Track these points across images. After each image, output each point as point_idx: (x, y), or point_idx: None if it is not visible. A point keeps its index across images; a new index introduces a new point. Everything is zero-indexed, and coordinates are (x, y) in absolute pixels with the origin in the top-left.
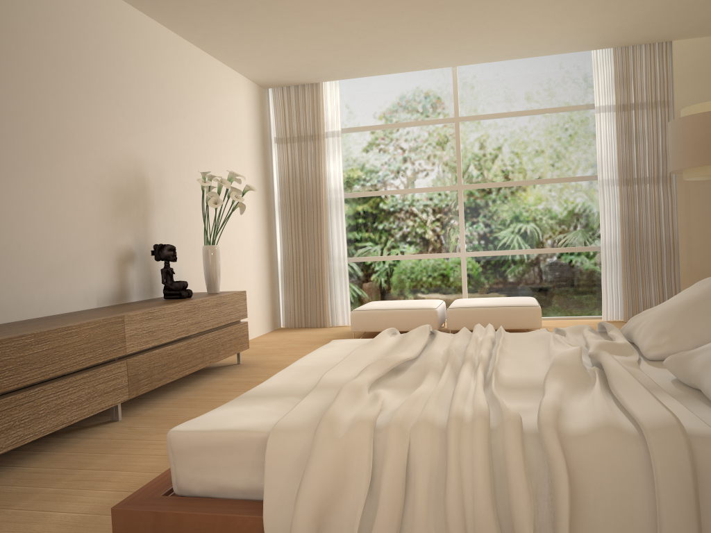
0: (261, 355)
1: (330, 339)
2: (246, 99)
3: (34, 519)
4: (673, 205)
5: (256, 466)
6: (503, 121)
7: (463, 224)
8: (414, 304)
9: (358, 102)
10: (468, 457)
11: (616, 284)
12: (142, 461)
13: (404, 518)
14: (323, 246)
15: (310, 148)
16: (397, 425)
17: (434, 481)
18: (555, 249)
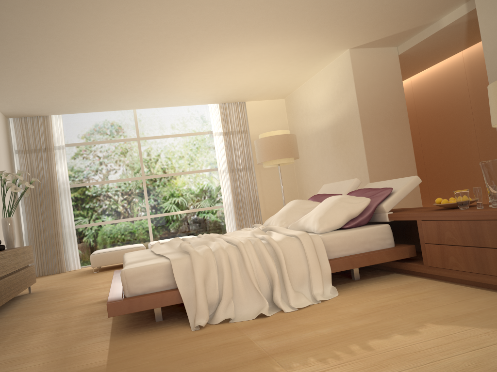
0: (39, 288)
1: (76, 275)
2: (0, 125)
3: (21, 346)
4: (254, 181)
5: (165, 276)
6: (165, 140)
7: (147, 199)
8: (129, 246)
9: (74, 128)
10: (249, 252)
11: (233, 224)
12: (45, 324)
13: (232, 277)
14: (58, 219)
15: (44, 156)
16: (221, 248)
17: (239, 263)
18: (199, 209)
